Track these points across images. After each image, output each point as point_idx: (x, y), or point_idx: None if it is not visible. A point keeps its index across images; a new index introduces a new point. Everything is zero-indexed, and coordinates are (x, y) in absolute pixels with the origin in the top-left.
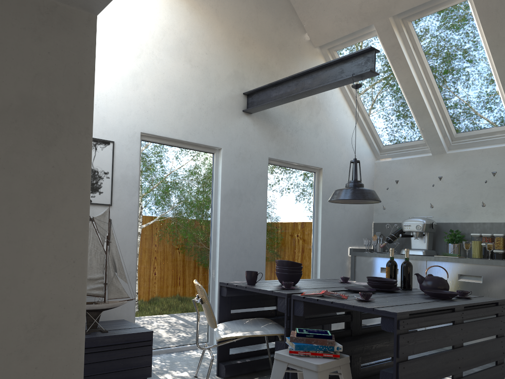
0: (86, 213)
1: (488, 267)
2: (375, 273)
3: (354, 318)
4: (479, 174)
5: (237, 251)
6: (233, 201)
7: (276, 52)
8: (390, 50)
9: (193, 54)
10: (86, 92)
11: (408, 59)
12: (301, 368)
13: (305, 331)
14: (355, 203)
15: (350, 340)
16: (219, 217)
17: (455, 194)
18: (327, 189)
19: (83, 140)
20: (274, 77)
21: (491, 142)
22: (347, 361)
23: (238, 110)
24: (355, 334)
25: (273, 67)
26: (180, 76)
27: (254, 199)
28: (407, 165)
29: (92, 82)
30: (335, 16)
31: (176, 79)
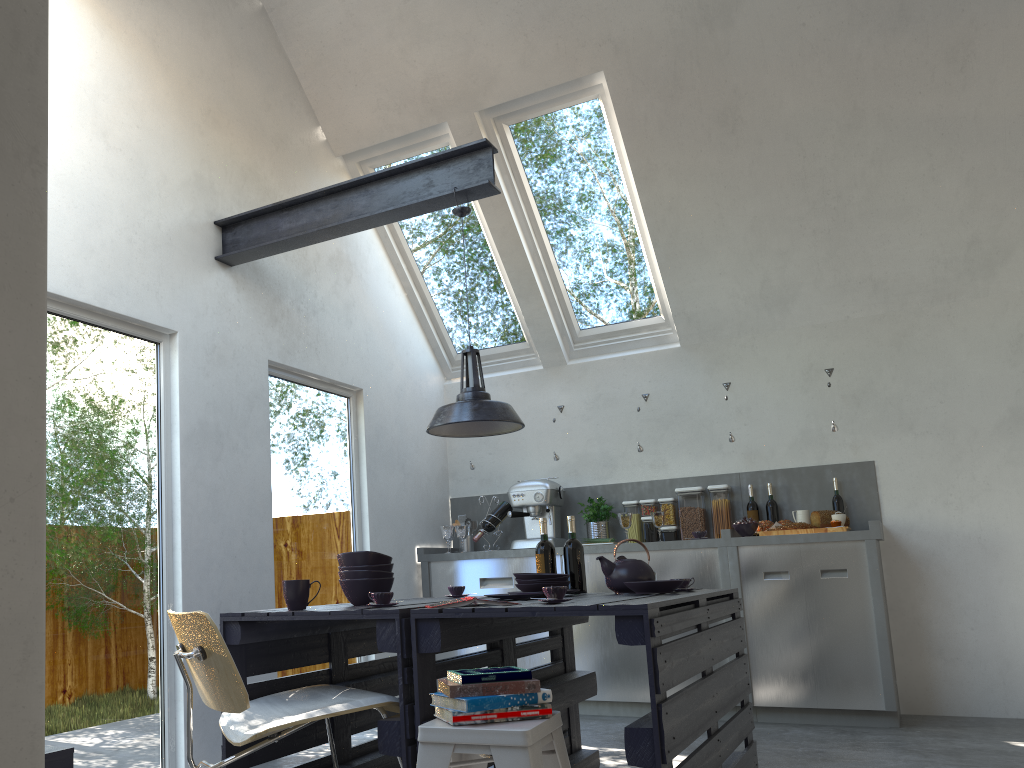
0: (37, 371)
1: (664, 553)
2: (470, 590)
3: (506, 656)
4: (622, 399)
5: (220, 559)
6: (205, 447)
7: (270, 151)
8: None
9: (110, 121)
10: (29, 57)
11: (506, 192)
12: (488, 748)
13: (474, 672)
14: (470, 436)
15: None
16: (178, 483)
17: (588, 436)
18: (374, 431)
19: (26, 178)
20: (270, 200)
21: (636, 345)
22: (560, 723)
23: (207, 255)
24: None
25: (268, 179)
26: (85, 163)
27: (247, 446)
28: (503, 388)
29: (44, 38)
30: (377, 98)
31: (77, 169)
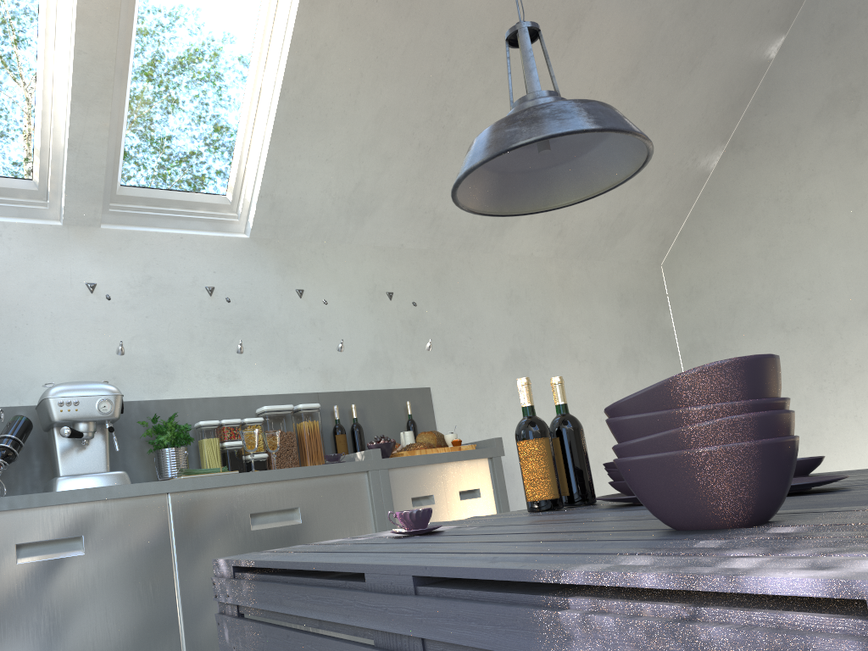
0: None
1: (309, 483)
2: None
3: None
4: (181, 288)
5: None
6: None
7: None
8: None
9: None
10: None
11: None
12: None
13: None
14: (462, 204)
15: None
16: None
17: (134, 331)
18: None
19: None
20: None
21: (191, 225)
22: None
23: None
24: None
25: None
26: None
27: None
28: None
29: None
30: None
31: None
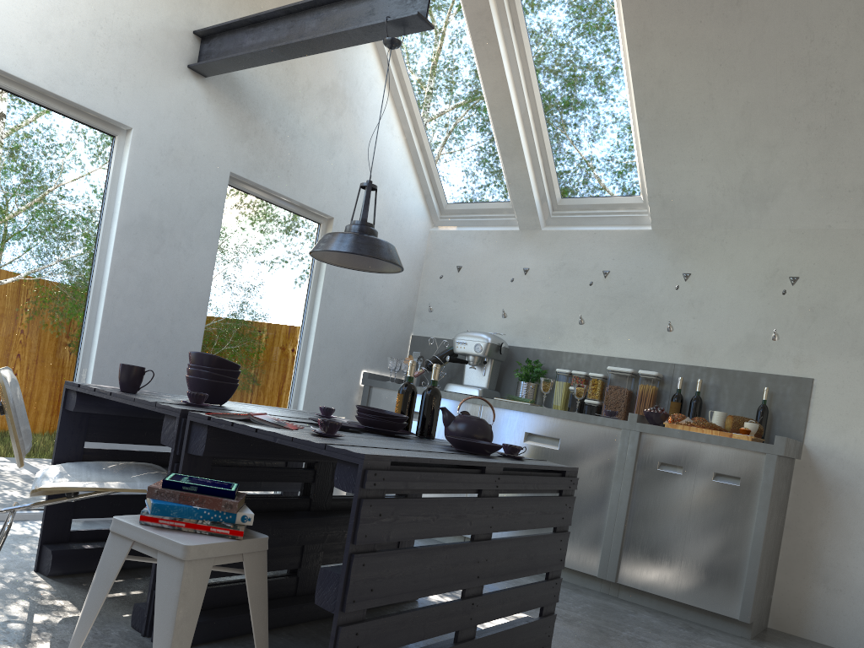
0: None
1: (572, 424)
2: None
3: (319, 478)
4: (584, 272)
5: (141, 341)
6: (143, 239)
7: None
8: (475, 21)
9: None
10: None
11: (502, 46)
12: (156, 552)
13: (184, 480)
14: (361, 270)
15: (301, 517)
16: (109, 265)
17: (544, 301)
18: None
19: None
20: None
21: (610, 222)
22: (262, 548)
23: (180, 62)
24: (318, 508)
25: (264, 0)
26: None
27: (190, 246)
28: (479, 242)
29: None
30: None
31: None
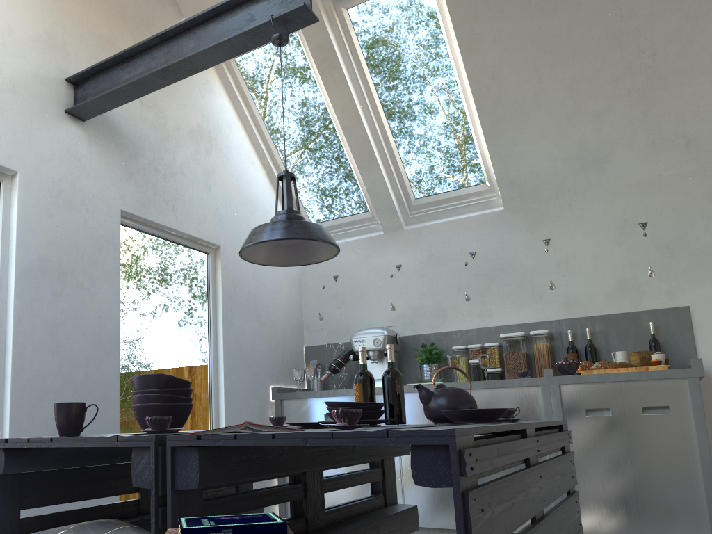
0: None
1: (490, 392)
2: None
3: (310, 491)
4: (452, 257)
5: (57, 390)
6: (45, 283)
7: (131, 29)
8: (318, 53)
9: None
10: None
11: (345, 71)
12: None
13: (206, 523)
14: (289, 265)
15: None
16: (11, 314)
17: (422, 290)
18: (231, 284)
19: None
20: None
21: (464, 210)
22: None
23: (56, 107)
24: (315, 527)
25: None
26: None
27: (93, 285)
28: (349, 251)
29: None
30: None
31: None
